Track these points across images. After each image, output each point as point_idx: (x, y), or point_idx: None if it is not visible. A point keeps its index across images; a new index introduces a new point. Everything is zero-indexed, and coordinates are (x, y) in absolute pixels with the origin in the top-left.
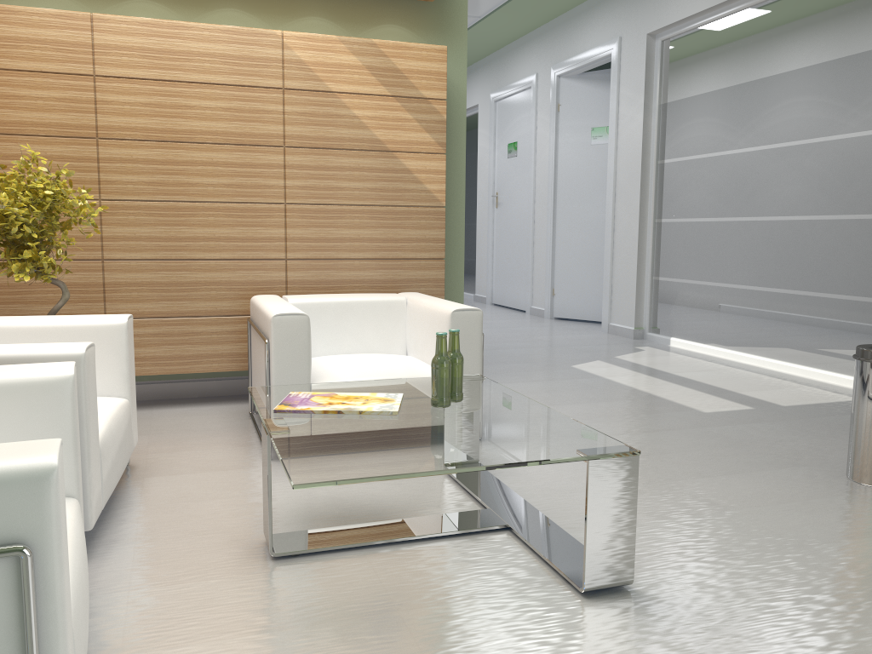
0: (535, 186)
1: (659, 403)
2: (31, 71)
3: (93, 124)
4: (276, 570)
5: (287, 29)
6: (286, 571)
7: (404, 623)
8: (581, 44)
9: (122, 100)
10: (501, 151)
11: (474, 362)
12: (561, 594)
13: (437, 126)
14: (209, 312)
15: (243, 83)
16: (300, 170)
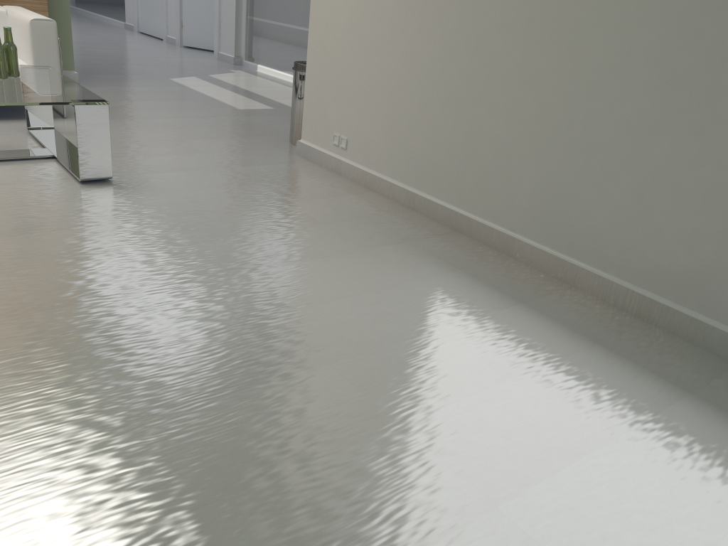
0: None
1: (213, 103)
2: None
3: None
4: None
5: None
6: None
7: None
8: None
9: None
10: None
11: (53, 60)
12: (68, 183)
13: None
14: None
15: None
16: None
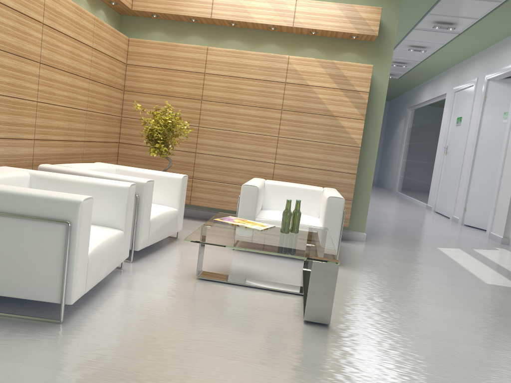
0: (466, 144)
1: (464, 273)
2: (180, 70)
3: (201, 94)
4: (194, 282)
5: (296, 54)
6: (197, 283)
7: (221, 308)
8: (502, 61)
9: (214, 84)
10: (453, 121)
11: (337, 224)
12: (295, 319)
13: (361, 105)
14: (236, 182)
15: (267, 79)
16: (287, 122)
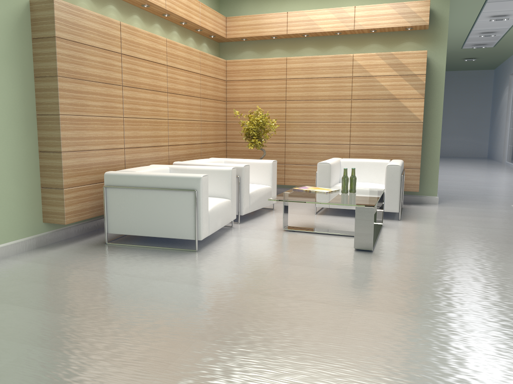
0: None
1: None
2: (267, 79)
3: (284, 96)
4: (281, 232)
5: (361, 50)
6: (283, 233)
7: (297, 244)
8: None
9: (294, 86)
10: None
11: (396, 186)
12: (348, 249)
13: (420, 86)
14: None
15: (337, 76)
16: (357, 109)
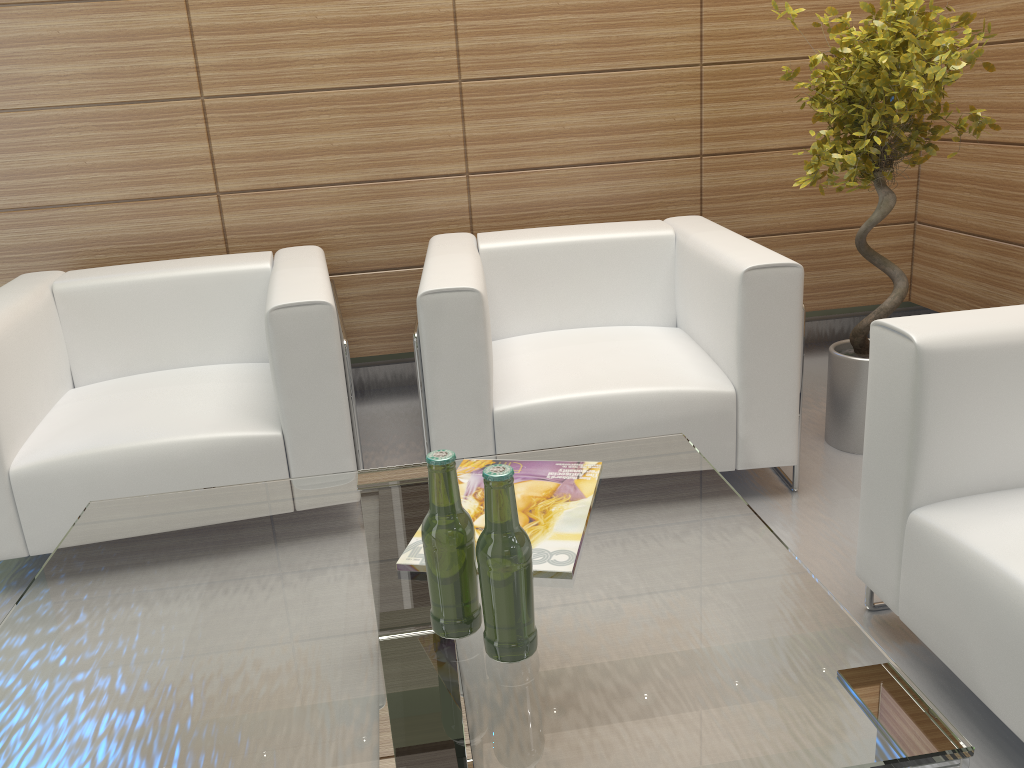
0: None
1: None
2: None
3: None
4: None
5: None
6: None
7: None
8: None
9: None
10: None
11: None
12: None
13: None
14: None
15: None
16: None
